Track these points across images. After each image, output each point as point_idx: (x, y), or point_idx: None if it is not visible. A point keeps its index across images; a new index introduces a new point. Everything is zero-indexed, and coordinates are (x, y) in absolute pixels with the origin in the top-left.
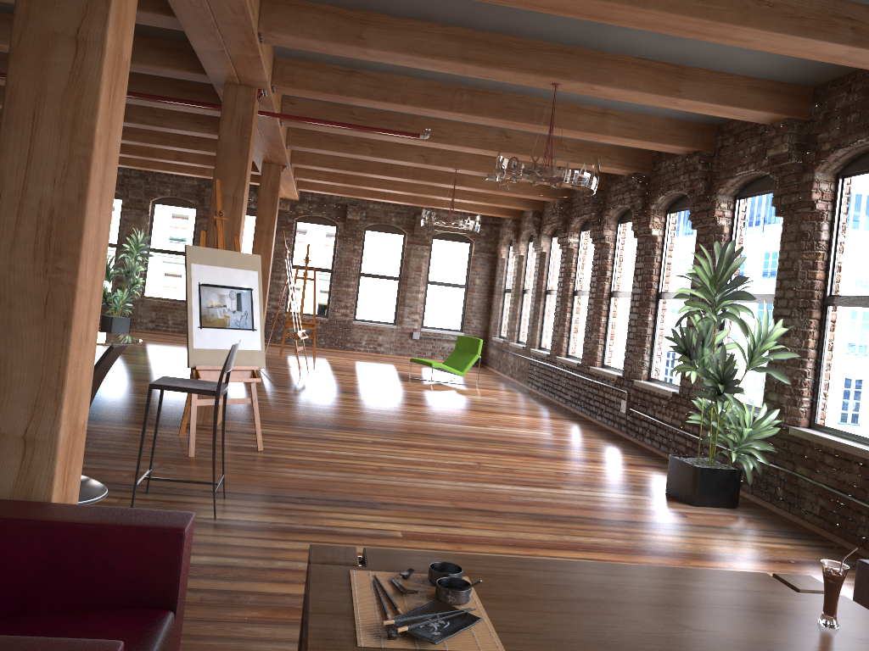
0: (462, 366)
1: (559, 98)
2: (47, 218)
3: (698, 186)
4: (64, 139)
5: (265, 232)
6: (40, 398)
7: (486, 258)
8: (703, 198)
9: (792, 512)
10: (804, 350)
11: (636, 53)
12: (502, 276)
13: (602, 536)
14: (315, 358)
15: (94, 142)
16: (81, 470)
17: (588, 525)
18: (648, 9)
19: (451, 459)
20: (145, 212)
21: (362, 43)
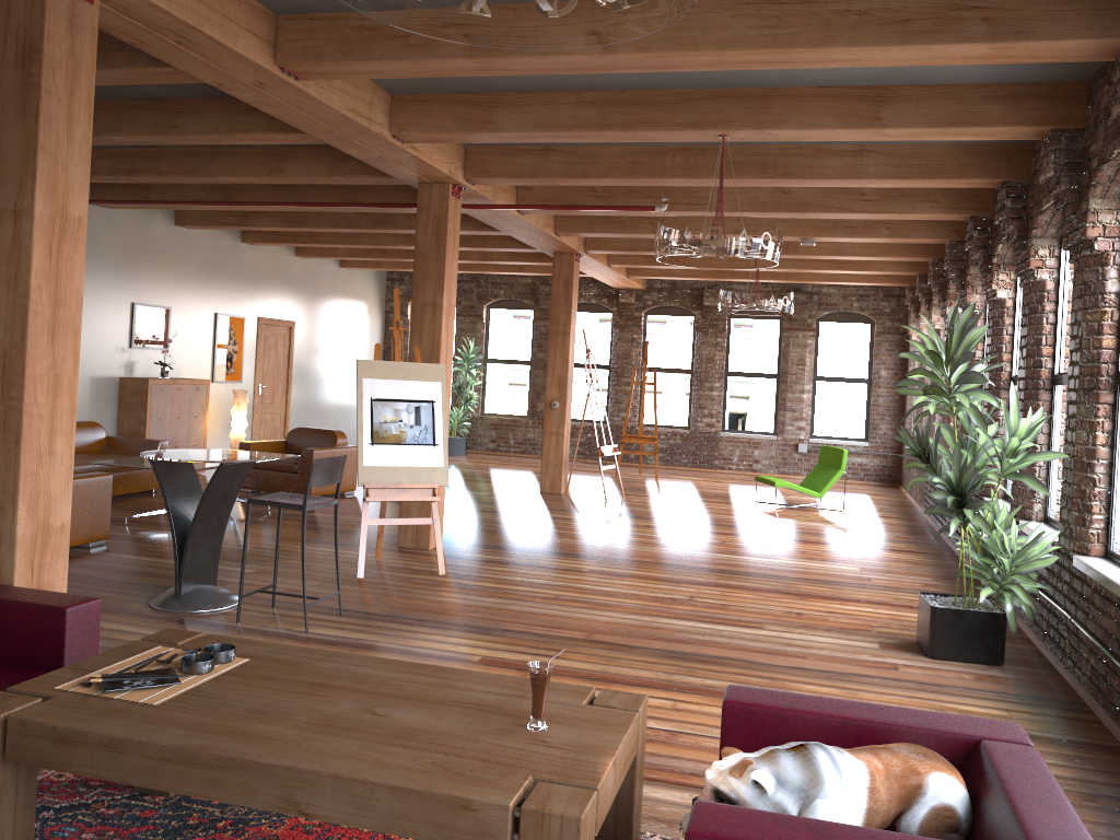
0: (821, 485)
1: (795, 142)
2: (2, 357)
3: (1008, 229)
4: (11, 293)
5: (560, 333)
6: (3, 502)
7: (894, 342)
8: (1018, 245)
9: (1074, 674)
10: (1091, 448)
11: (812, 83)
12: (914, 364)
13: (728, 680)
14: (657, 479)
15: (30, 293)
16: (66, 565)
17: (730, 667)
18: (699, 51)
19: (661, 592)
20: (479, 318)
21: (492, 128)
